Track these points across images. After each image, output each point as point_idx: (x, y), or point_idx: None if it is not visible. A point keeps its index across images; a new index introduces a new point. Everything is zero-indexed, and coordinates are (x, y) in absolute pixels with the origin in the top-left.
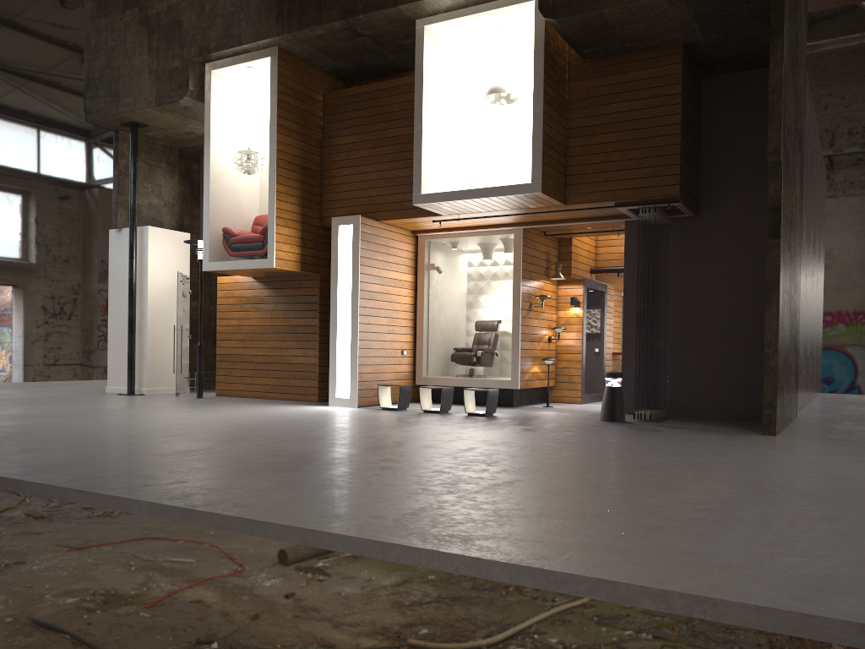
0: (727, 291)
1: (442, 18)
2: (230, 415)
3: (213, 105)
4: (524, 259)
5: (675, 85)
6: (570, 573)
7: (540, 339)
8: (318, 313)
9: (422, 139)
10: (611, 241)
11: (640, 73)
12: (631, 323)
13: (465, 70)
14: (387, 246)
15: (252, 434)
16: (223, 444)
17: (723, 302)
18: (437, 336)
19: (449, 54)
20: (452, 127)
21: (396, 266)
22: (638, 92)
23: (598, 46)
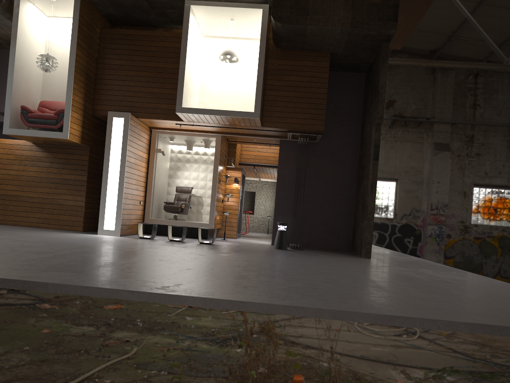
0: (331, 183)
1: (203, 3)
2: (52, 238)
3: (20, 17)
4: (220, 153)
5: (325, 73)
6: (502, 325)
7: (220, 200)
8: (86, 173)
9: (185, 73)
10: (249, 148)
11: (307, 63)
12: (280, 195)
13: (200, 36)
14: (139, 134)
15: (114, 253)
16: (119, 259)
17: (328, 188)
18: (157, 194)
19: (196, 25)
20: (194, 69)
21: (141, 148)
22: (305, 72)
23: (290, 43)
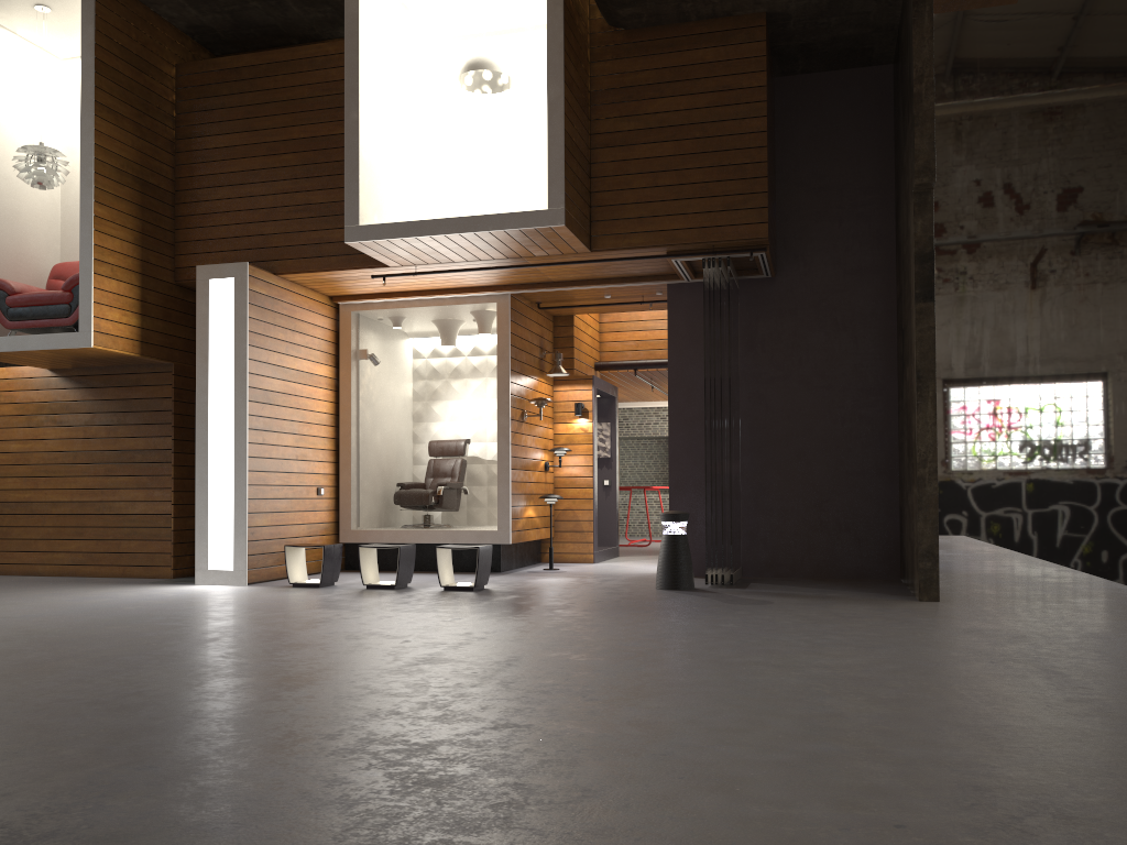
0: (821, 388)
1: None
2: (8, 612)
3: None
4: (513, 341)
5: (756, 74)
6: None
7: (535, 466)
8: (171, 429)
9: (360, 134)
10: (622, 323)
11: (703, 54)
12: (681, 438)
13: (420, 41)
14: (292, 317)
15: (59, 654)
16: None
17: (816, 404)
18: (372, 465)
19: (397, 9)
20: (402, 125)
21: (307, 351)
22: (700, 82)
23: (642, 5)
